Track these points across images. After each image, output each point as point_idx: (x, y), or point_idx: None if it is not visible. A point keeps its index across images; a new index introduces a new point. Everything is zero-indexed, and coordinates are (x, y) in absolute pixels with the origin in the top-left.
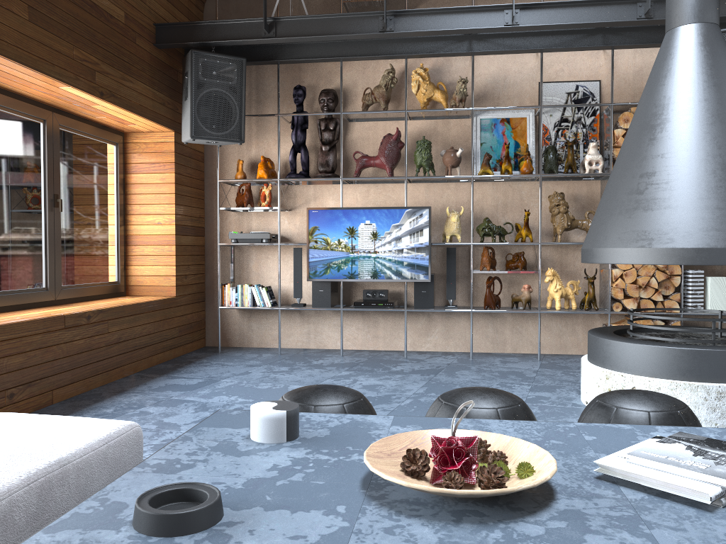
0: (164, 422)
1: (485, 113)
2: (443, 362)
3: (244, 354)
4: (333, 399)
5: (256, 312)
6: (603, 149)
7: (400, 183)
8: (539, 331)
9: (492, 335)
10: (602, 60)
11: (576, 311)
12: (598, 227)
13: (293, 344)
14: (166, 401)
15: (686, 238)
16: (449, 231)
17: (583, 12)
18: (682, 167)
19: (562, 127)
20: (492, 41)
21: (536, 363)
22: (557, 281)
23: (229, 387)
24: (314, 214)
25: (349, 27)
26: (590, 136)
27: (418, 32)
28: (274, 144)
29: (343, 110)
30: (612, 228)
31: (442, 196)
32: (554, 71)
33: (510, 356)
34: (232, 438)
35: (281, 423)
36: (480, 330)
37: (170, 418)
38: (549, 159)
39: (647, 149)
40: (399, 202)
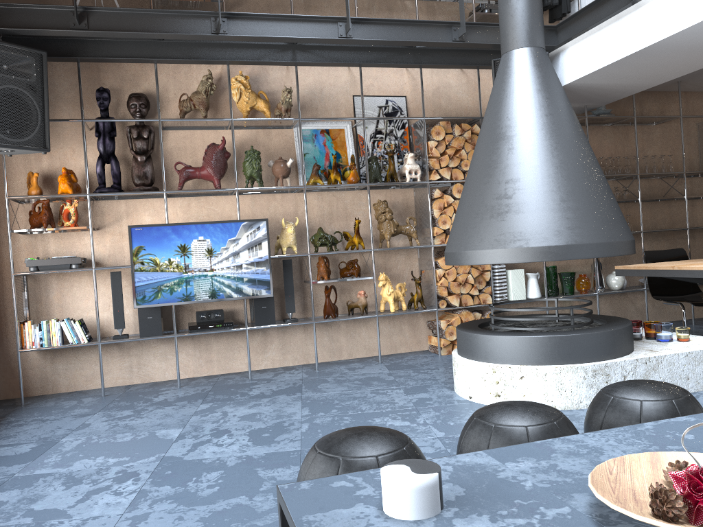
0: (38, 510)
1: (305, 124)
2: (294, 378)
3: (59, 403)
4: (391, 444)
5: (62, 350)
6: (415, 160)
7: (225, 195)
8: (378, 335)
9: (328, 344)
10: (406, 78)
11: (409, 311)
12: (469, 230)
13: (112, 382)
14: (12, 482)
15: (558, 236)
16: (286, 243)
17: (408, 31)
18: (543, 173)
19: (377, 139)
20: (315, 52)
21: (380, 365)
22: (389, 285)
23: (80, 446)
24: (138, 232)
25: (177, 26)
26: (402, 147)
27: (255, 37)
28: (72, 153)
29: (154, 117)
30: (487, 231)
31: (269, 208)
32: (365, 86)
33: (351, 362)
34: (372, 523)
35: (436, 490)
36: (316, 340)
37: (41, 504)
38: (373, 169)
39: (508, 158)
40: (224, 215)
